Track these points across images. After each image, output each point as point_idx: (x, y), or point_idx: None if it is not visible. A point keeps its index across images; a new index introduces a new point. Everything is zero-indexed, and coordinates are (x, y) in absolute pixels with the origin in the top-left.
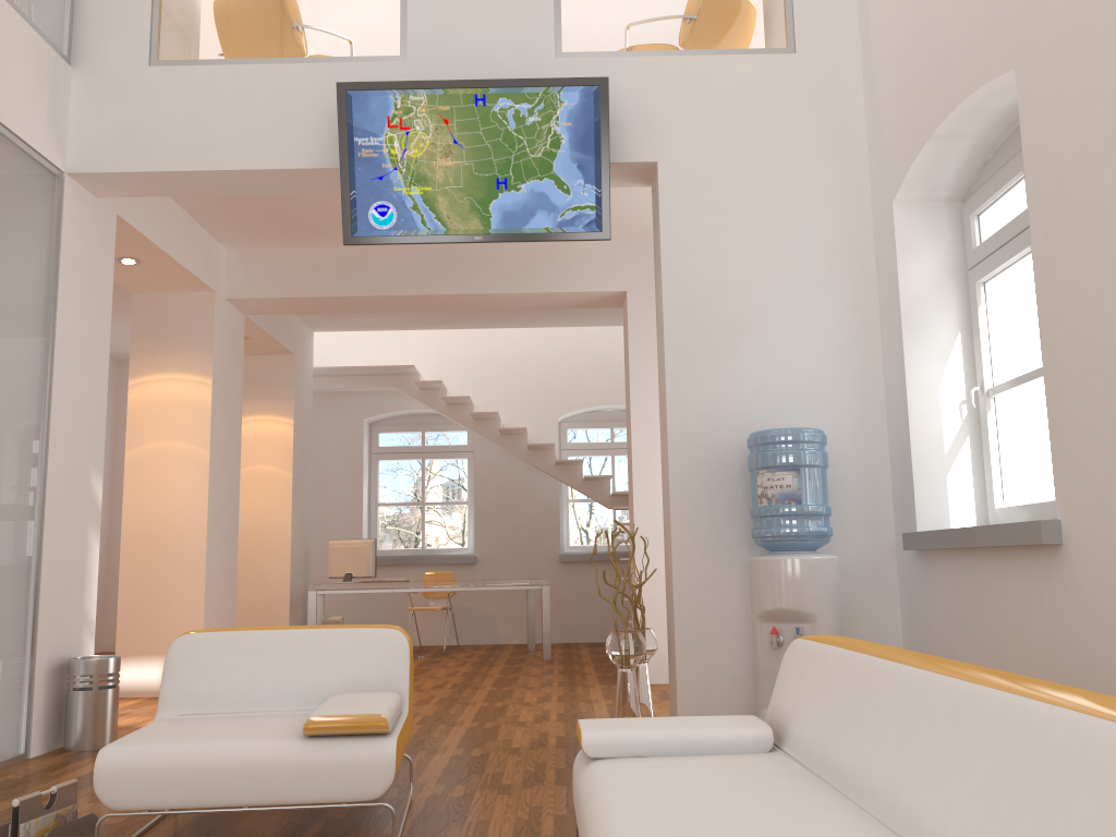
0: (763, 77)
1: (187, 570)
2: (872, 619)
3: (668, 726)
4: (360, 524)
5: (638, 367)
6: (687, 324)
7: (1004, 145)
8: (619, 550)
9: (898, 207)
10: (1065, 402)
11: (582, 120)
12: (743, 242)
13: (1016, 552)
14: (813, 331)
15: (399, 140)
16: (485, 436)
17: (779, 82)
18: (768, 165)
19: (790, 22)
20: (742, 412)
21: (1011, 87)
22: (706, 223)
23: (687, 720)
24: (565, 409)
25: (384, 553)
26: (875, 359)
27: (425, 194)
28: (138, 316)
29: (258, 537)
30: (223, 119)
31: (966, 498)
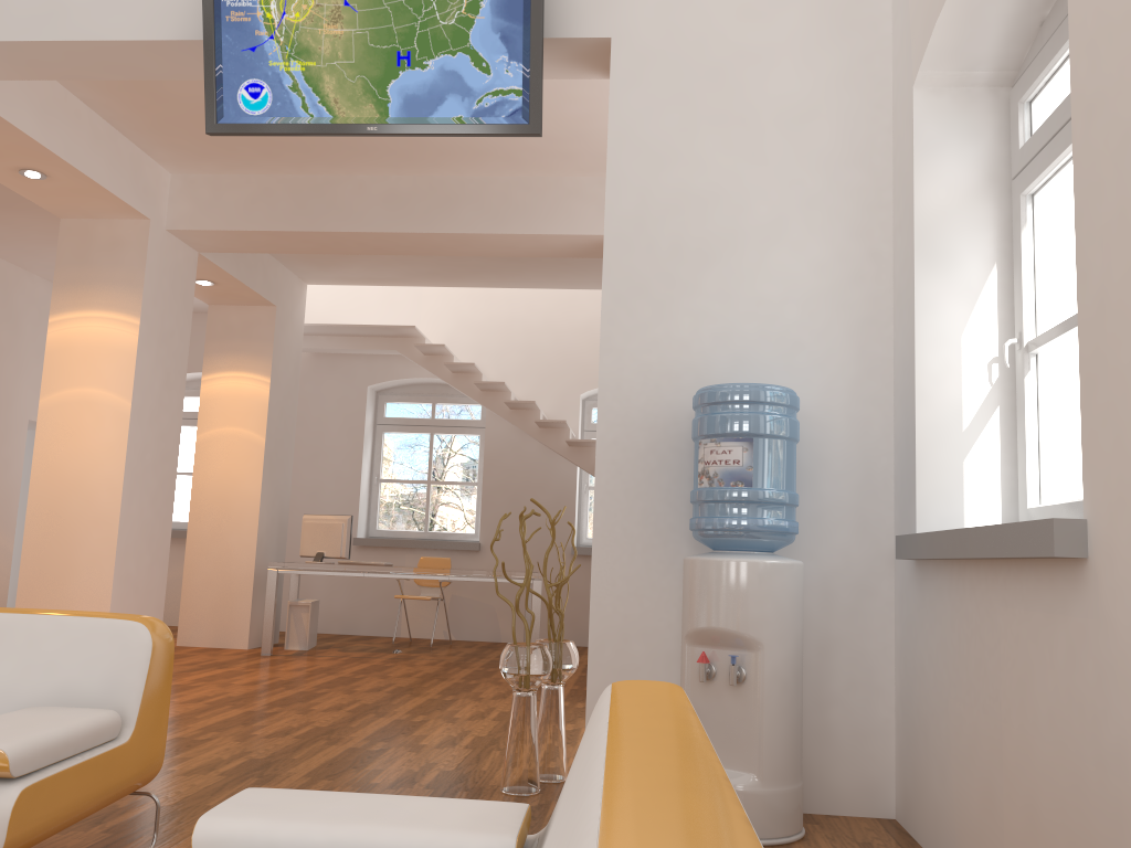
0: None
1: (98, 536)
2: (855, 650)
3: (351, 818)
4: (356, 501)
5: None
6: (634, 248)
7: None
8: None
9: (921, 93)
10: (1103, 328)
11: None
12: (716, 144)
13: (1026, 568)
14: (801, 263)
15: None
16: (493, 409)
17: None
18: (757, 44)
19: None
20: (699, 365)
21: None
22: (669, 119)
23: (401, 808)
24: (588, 384)
25: (383, 533)
26: (883, 302)
27: (308, 71)
28: (65, 245)
29: (224, 507)
30: None
31: (989, 493)
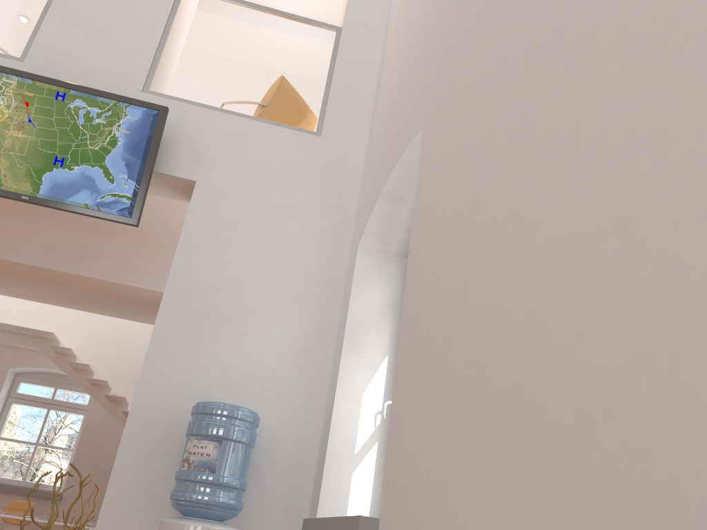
0: (293, 146)
1: None
2: None
3: None
4: None
5: None
6: (181, 306)
7: None
8: None
9: (361, 251)
10: (401, 399)
11: (139, 132)
12: (245, 254)
13: None
14: (282, 334)
15: None
16: (95, 399)
17: (304, 151)
18: (280, 204)
19: (322, 116)
20: (205, 387)
21: None
22: (220, 234)
23: None
24: None
25: None
26: (326, 367)
27: None
28: None
29: None
30: None
31: (364, 496)
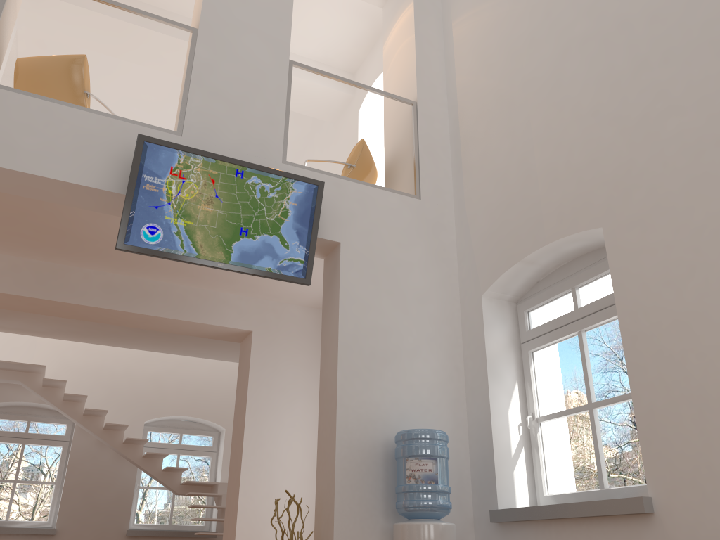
0: (403, 208)
1: None
2: None
3: None
4: None
5: (254, 385)
6: (353, 351)
7: (553, 273)
8: (172, 529)
9: (484, 299)
10: (654, 420)
11: (304, 204)
12: (389, 304)
13: (606, 520)
14: (427, 368)
15: (176, 184)
16: (90, 429)
17: (412, 213)
18: (405, 259)
19: (418, 182)
20: (384, 417)
21: (583, 239)
22: (368, 287)
23: None
24: (151, 415)
25: None
26: (462, 391)
27: (188, 226)
28: None
29: None
30: (29, 135)
31: (523, 488)
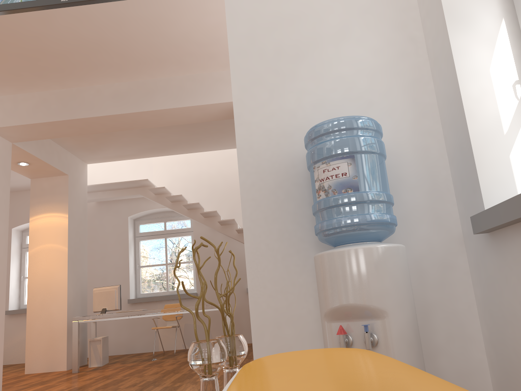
0: None
1: None
2: (448, 311)
3: None
4: (128, 279)
5: None
6: (250, 55)
7: None
8: None
9: None
10: None
11: None
12: None
13: None
14: (364, 50)
15: None
16: (195, 219)
17: None
18: None
19: None
20: (305, 125)
21: None
22: None
23: None
24: None
25: (145, 295)
26: (423, 68)
27: None
28: None
29: (47, 289)
30: None
31: None
